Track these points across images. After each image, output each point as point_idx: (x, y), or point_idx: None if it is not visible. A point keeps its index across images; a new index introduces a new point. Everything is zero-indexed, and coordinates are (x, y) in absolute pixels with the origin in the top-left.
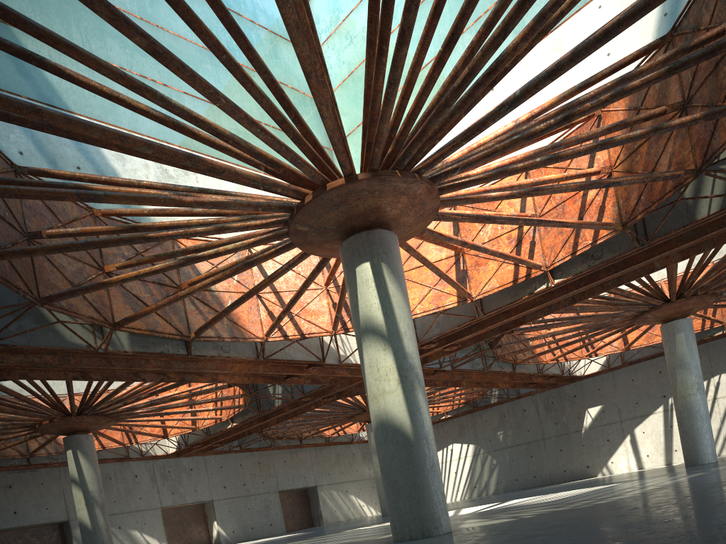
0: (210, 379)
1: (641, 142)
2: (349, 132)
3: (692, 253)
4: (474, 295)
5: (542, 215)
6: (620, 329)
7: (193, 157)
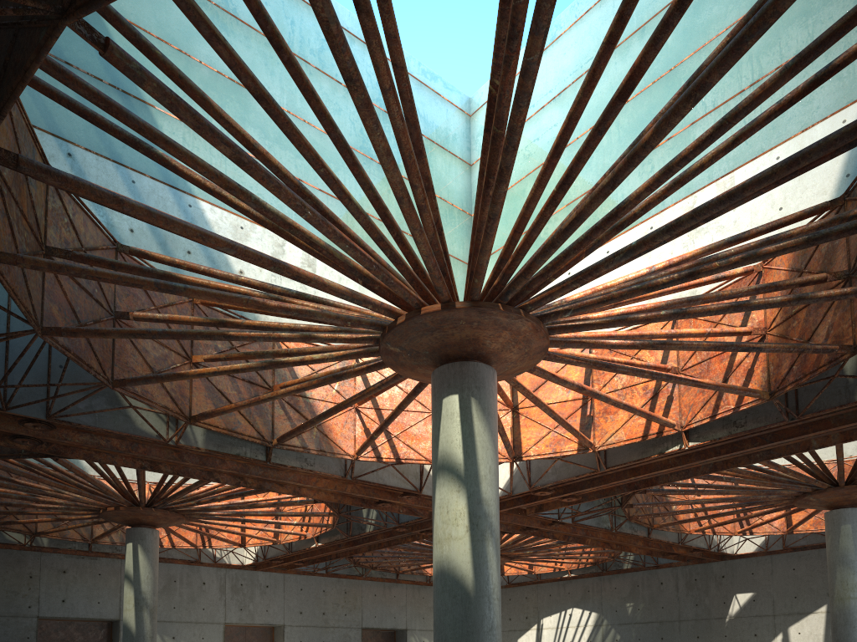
0: (291, 491)
1: (800, 307)
2: (493, 250)
3: (855, 437)
4: (597, 444)
5: (684, 369)
6: (778, 507)
7: (278, 263)
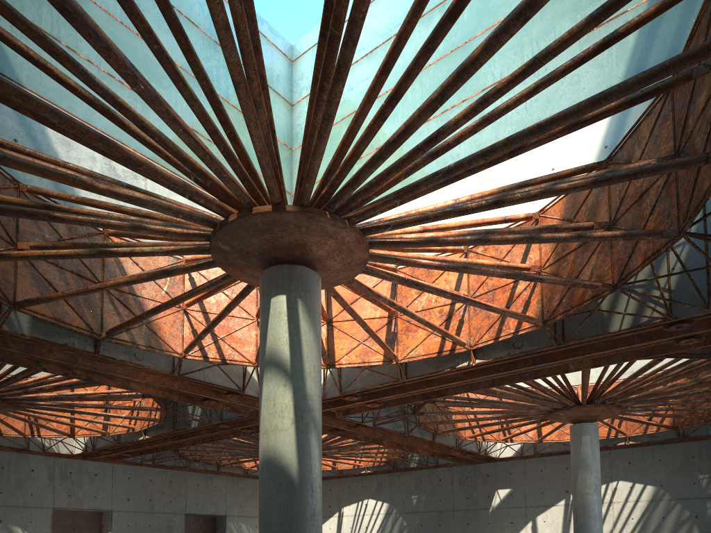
0: (120, 384)
1: (569, 251)
2: None
3: (603, 363)
4: (400, 357)
5: (473, 297)
6: (534, 420)
7: (108, 141)
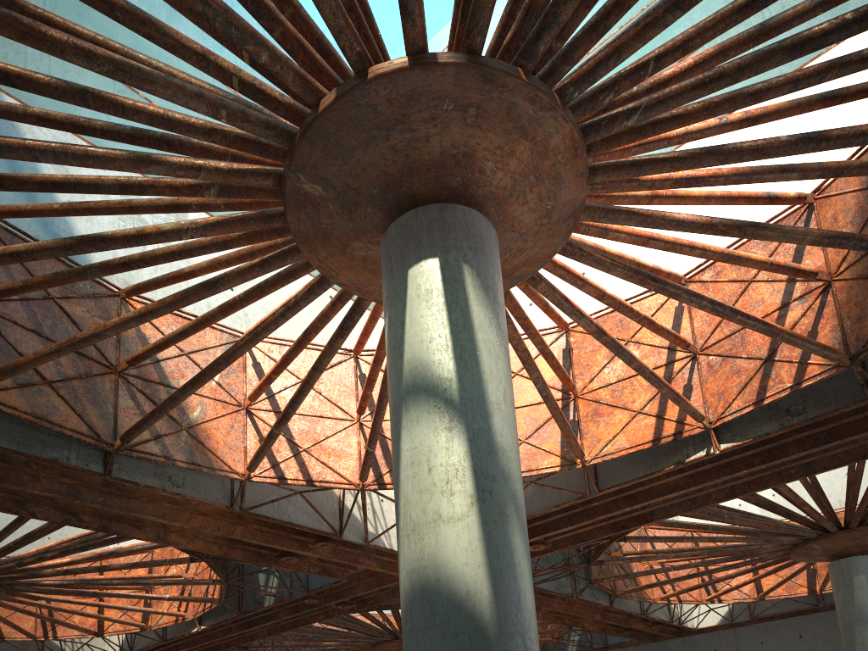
0: (153, 536)
1: None
2: None
3: None
4: (588, 457)
5: (705, 348)
6: (765, 563)
7: None
